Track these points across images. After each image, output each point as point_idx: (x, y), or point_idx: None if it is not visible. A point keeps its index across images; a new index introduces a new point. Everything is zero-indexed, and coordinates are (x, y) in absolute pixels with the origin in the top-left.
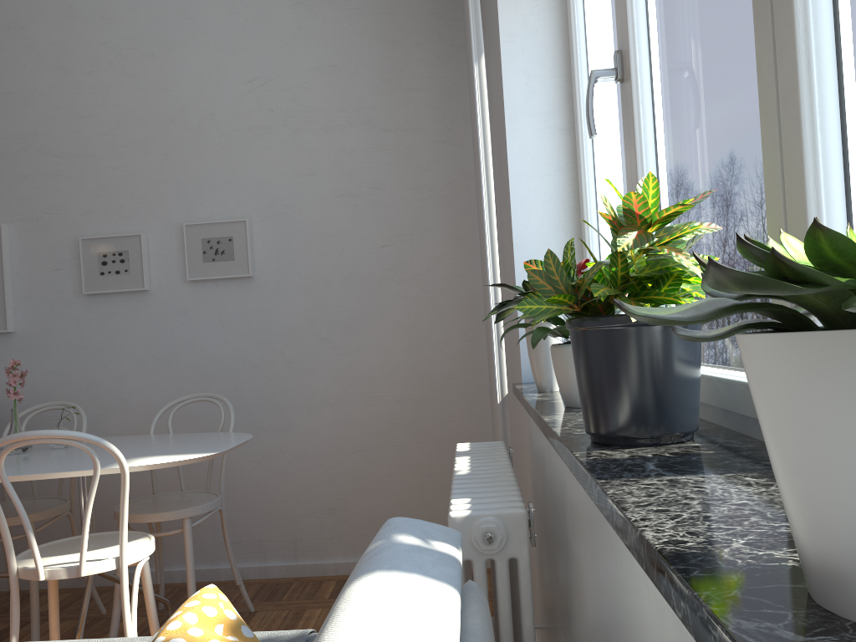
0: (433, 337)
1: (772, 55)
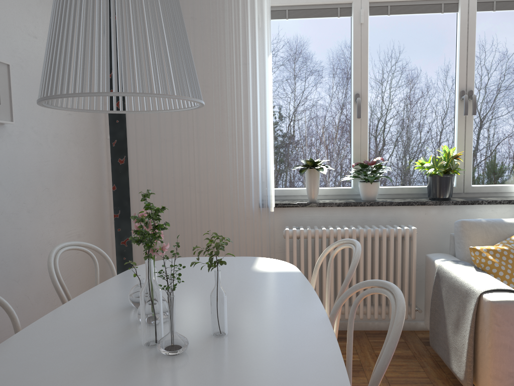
0: (88, 186)
1: (464, 132)
